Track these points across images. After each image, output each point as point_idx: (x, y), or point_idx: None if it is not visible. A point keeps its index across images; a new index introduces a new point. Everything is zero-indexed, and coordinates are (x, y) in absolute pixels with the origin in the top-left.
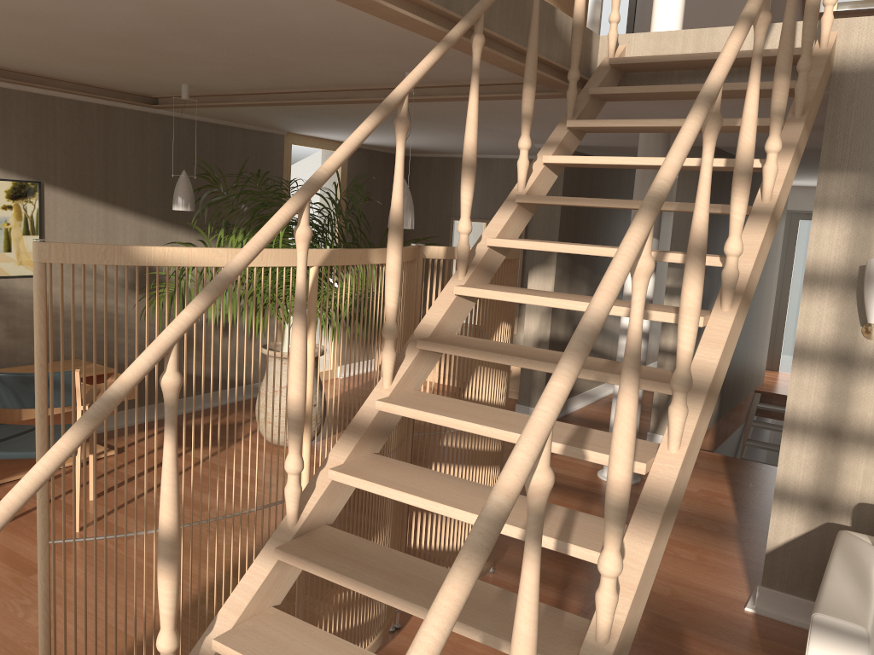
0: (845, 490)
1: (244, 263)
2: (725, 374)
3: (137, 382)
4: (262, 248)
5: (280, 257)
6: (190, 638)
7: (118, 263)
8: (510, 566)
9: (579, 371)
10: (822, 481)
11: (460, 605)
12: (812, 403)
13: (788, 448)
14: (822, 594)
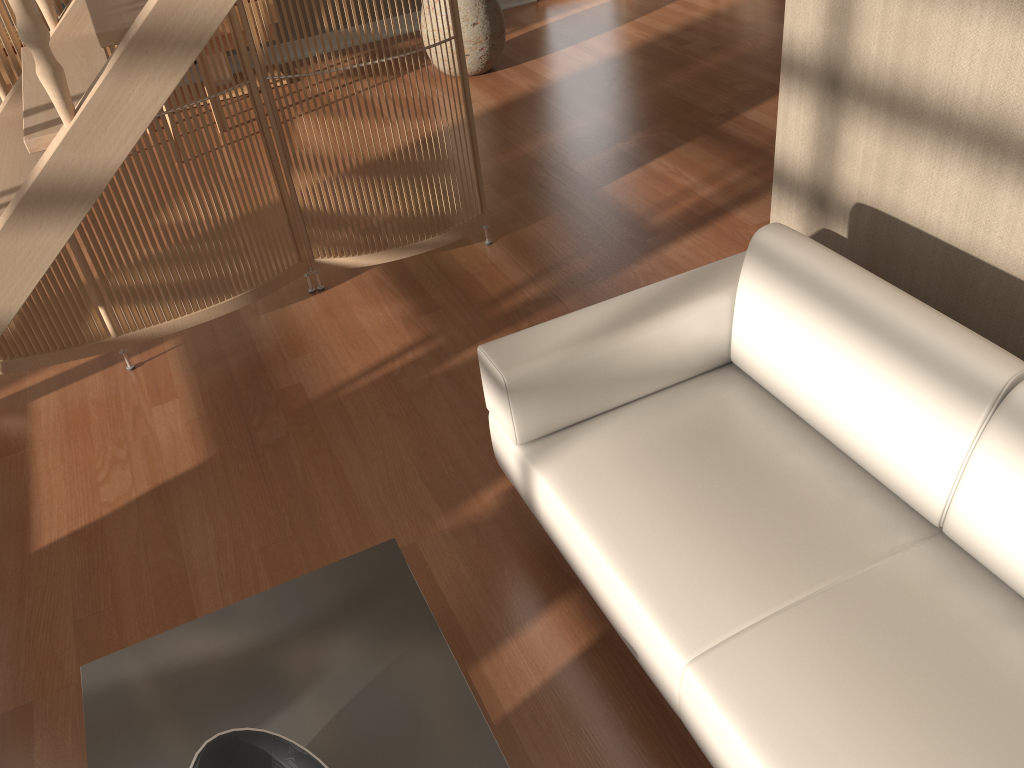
0: (843, 181)
1: None
2: (224, 11)
3: None
4: None
5: None
6: None
7: None
8: (517, 240)
9: None
10: (819, 163)
11: None
12: (811, 29)
13: (786, 105)
14: (535, 326)
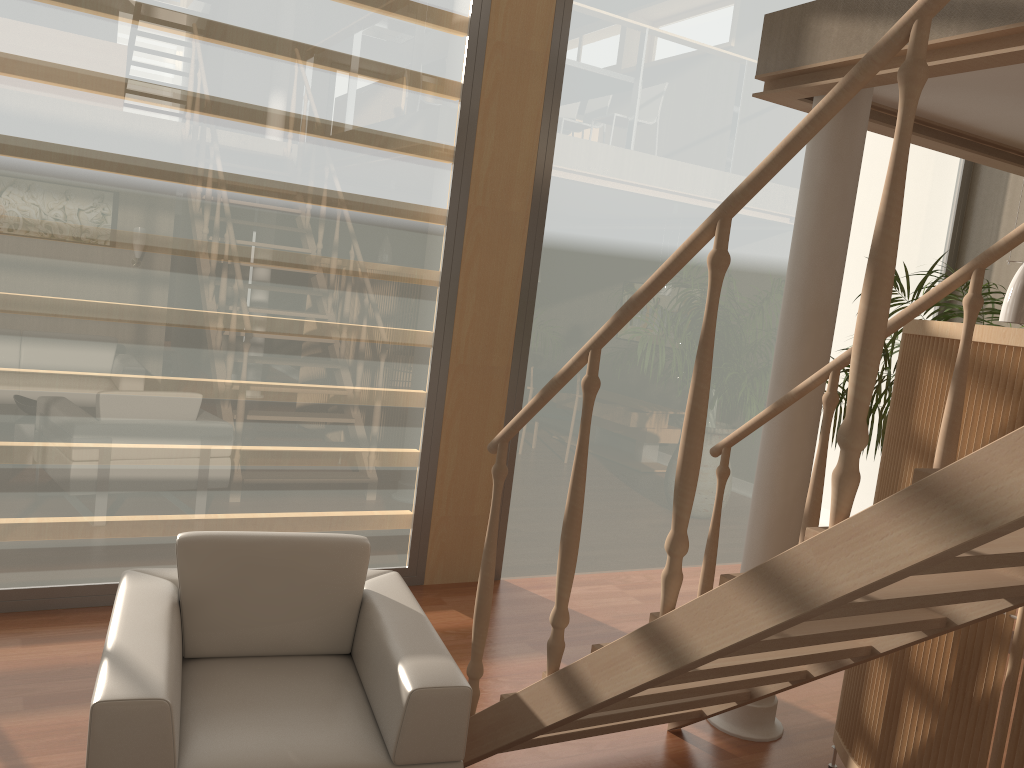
0: None
1: (892, 320)
2: None
3: (802, 389)
4: (912, 310)
5: (1023, 337)
6: (898, 678)
7: (919, 333)
8: None
9: (610, 321)
10: None
11: (528, 404)
12: None
13: None
14: None
